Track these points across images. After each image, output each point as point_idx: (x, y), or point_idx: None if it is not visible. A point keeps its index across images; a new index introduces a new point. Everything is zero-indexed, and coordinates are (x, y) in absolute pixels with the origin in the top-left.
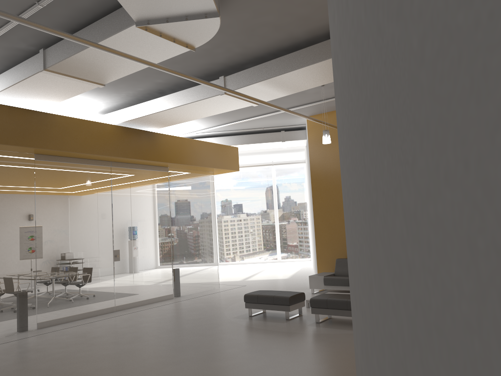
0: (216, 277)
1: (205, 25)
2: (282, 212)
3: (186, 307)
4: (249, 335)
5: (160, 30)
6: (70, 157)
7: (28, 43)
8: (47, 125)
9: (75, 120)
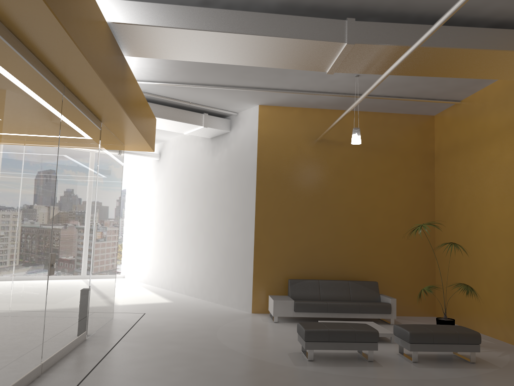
0: (112, 302)
1: None
2: None
3: (164, 354)
4: None
5: None
6: (30, 52)
7: None
8: None
9: None
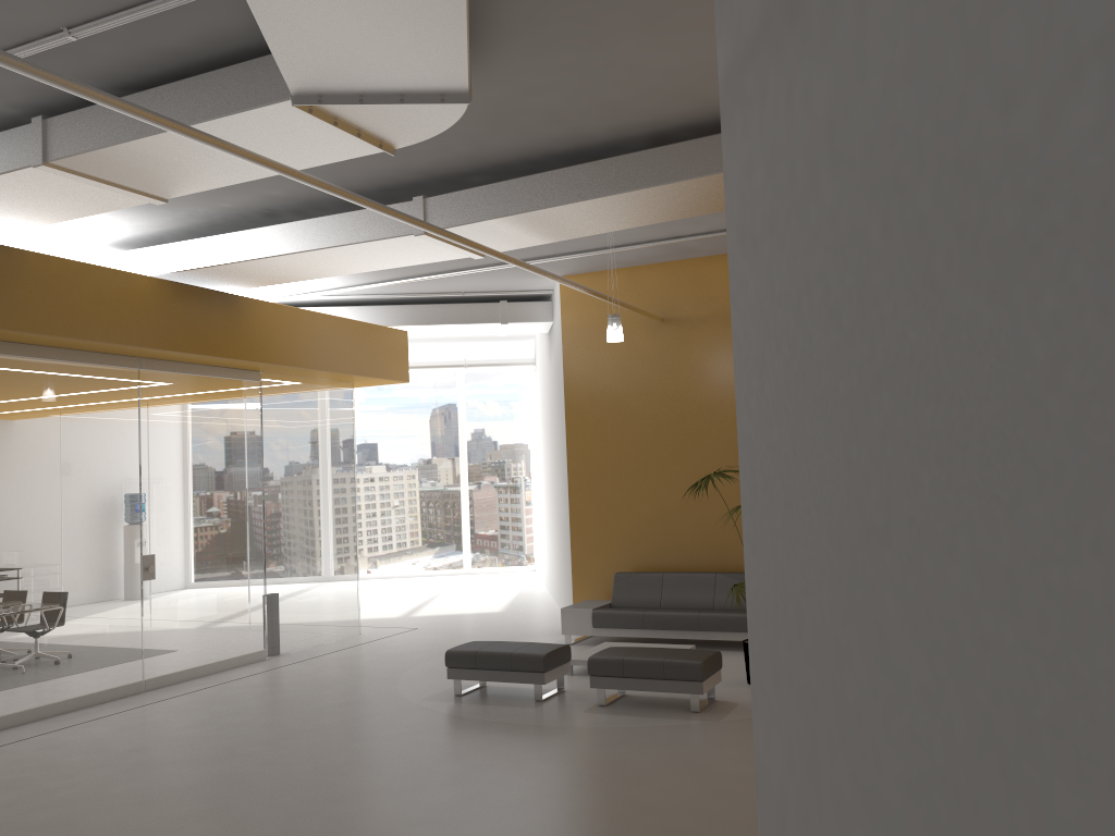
0: (353, 612)
1: (433, 112)
2: (477, 467)
3: (306, 679)
4: (473, 735)
5: (338, 113)
6: (51, 347)
7: (7, 101)
8: (10, 274)
9: (70, 266)
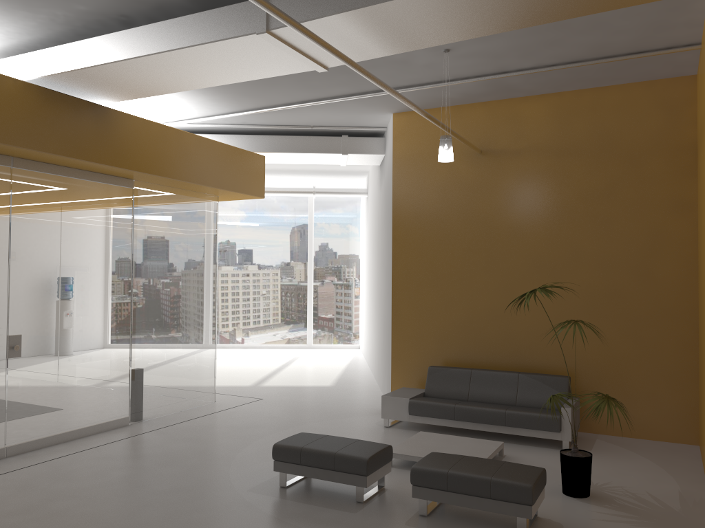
0: (210, 384)
1: None
2: (320, 270)
3: (152, 453)
4: None
5: None
6: None
7: None
8: None
9: None
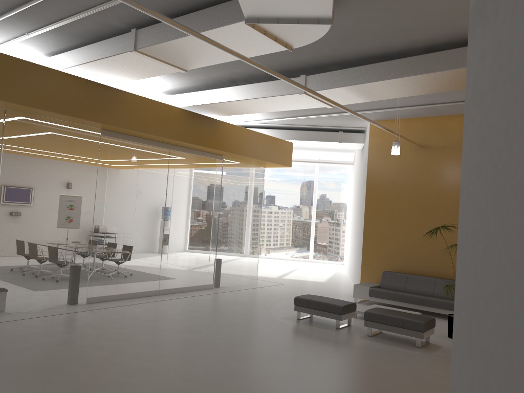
0: (254, 272)
1: (313, 29)
2: (320, 212)
3: (229, 300)
4: (303, 340)
5: (266, 28)
6: (133, 136)
7: (121, 21)
8: (119, 102)
9: (144, 100)
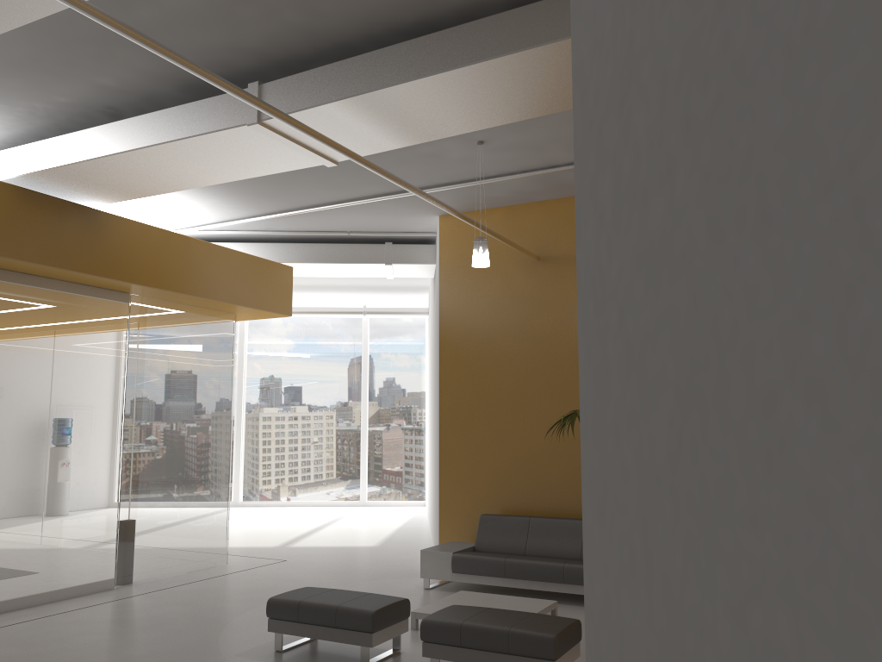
0: (221, 541)
1: None
2: (377, 408)
3: (133, 617)
4: None
5: None
6: None
7: None
8: None
9: None
